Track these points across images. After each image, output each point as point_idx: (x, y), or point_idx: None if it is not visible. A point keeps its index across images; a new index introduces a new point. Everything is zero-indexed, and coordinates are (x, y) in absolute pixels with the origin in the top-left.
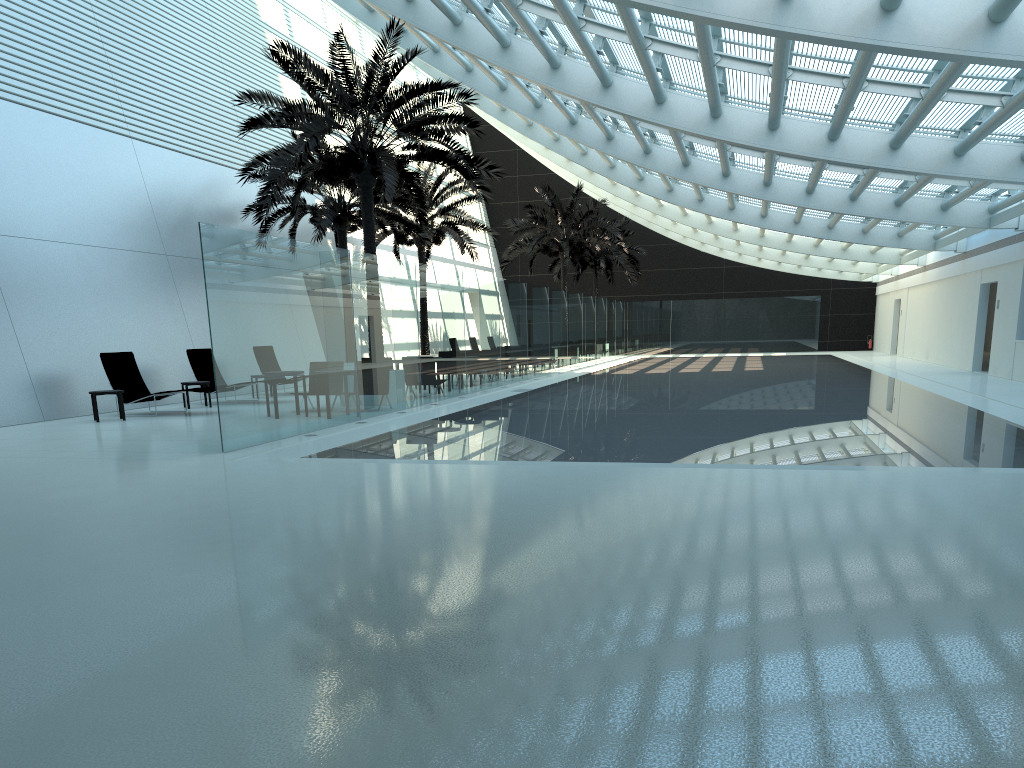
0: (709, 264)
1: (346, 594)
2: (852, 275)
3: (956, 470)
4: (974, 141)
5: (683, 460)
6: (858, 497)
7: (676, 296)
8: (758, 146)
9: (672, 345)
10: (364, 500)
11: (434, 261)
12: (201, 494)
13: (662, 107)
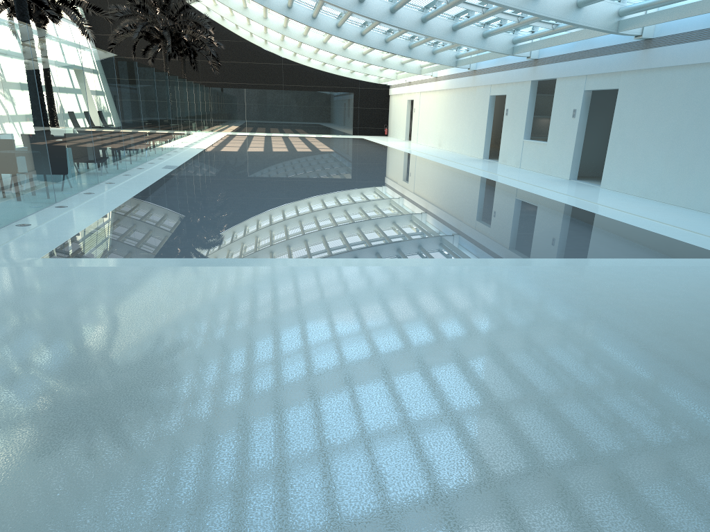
0: (271, 61)
1: (396, 526)
2: (374, 78)
3: (634, 262)
4: None
5: (421, 254)
6: (629, 300)
7: (247, 85)
8: None
9: (248, 125)
10: (201, 329)
11: None
12: None
13: None
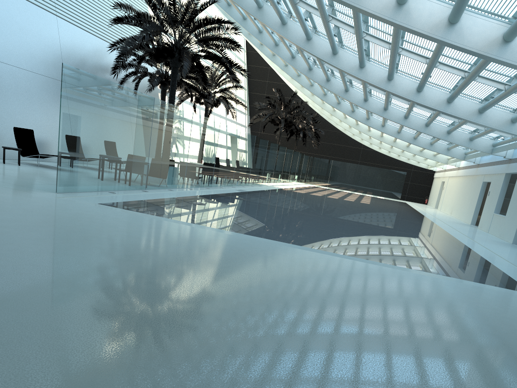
0: (355, 145)
1: (52, 291)
2: (424, 165)
3: (441, 277)
4: (489, 106)
5: (302, 244)
6: (382, 283)
7: (335, 158)
8: (380, 87)
9: (329, 182)
10: (111, 234)
11: (215, 116)
12: (22, 213)
13: (335, 56)
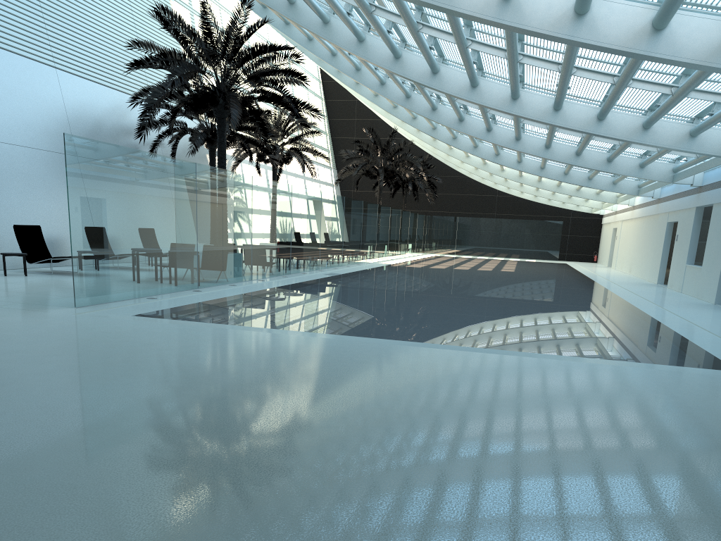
0: (486, 193)
1: (66, 439)
2: (586, 208)
3: (605, 362)
4: (655, 119)
5: (411, 339)
6: (519, 380)
7: (462, 214)
8: (503, 110)
9: (456, 248)
10: (148, 355)
11: (288, 176)
12: (29, 341)
13: (436, 76)
